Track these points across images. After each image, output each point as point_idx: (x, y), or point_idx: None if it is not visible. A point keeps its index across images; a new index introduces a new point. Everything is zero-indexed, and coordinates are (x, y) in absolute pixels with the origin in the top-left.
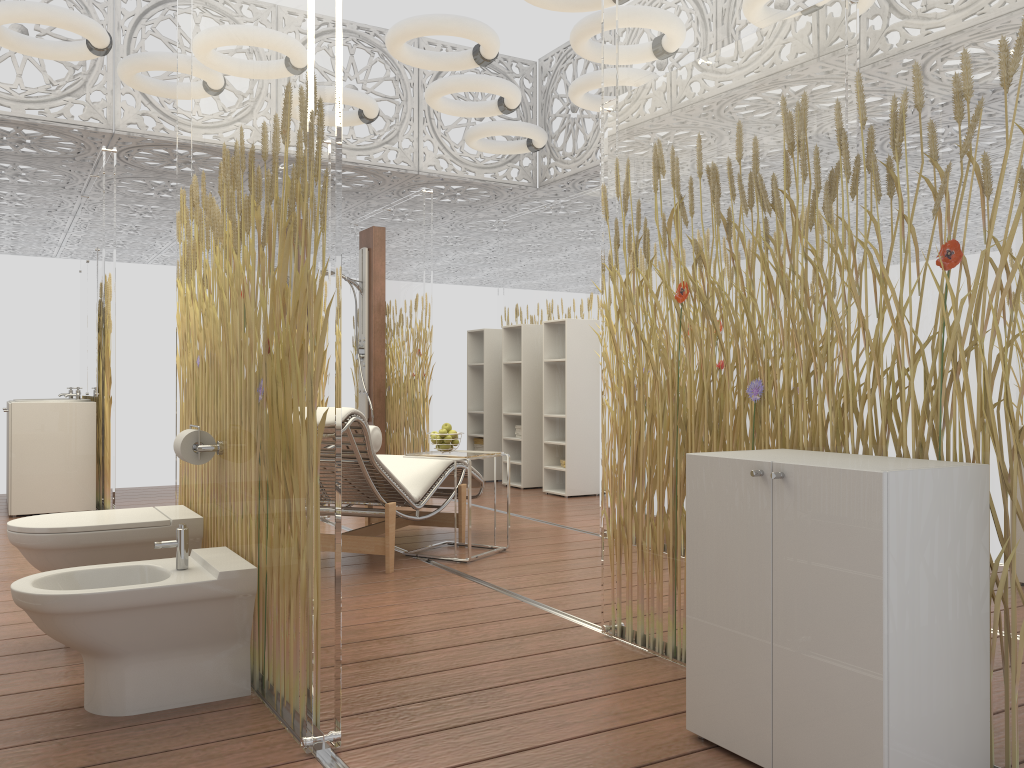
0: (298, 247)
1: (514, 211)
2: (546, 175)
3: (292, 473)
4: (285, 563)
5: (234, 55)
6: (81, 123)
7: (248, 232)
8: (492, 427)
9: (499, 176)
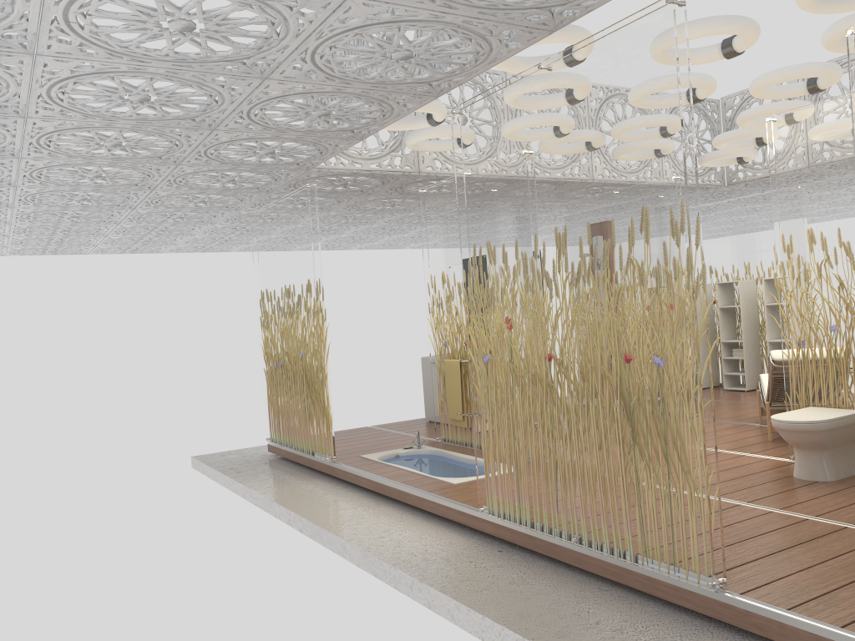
0: None
1: None
2: (735, 177)
3: None
4: None
5: None
6: None
7: None
8: None
9: (705, 180)
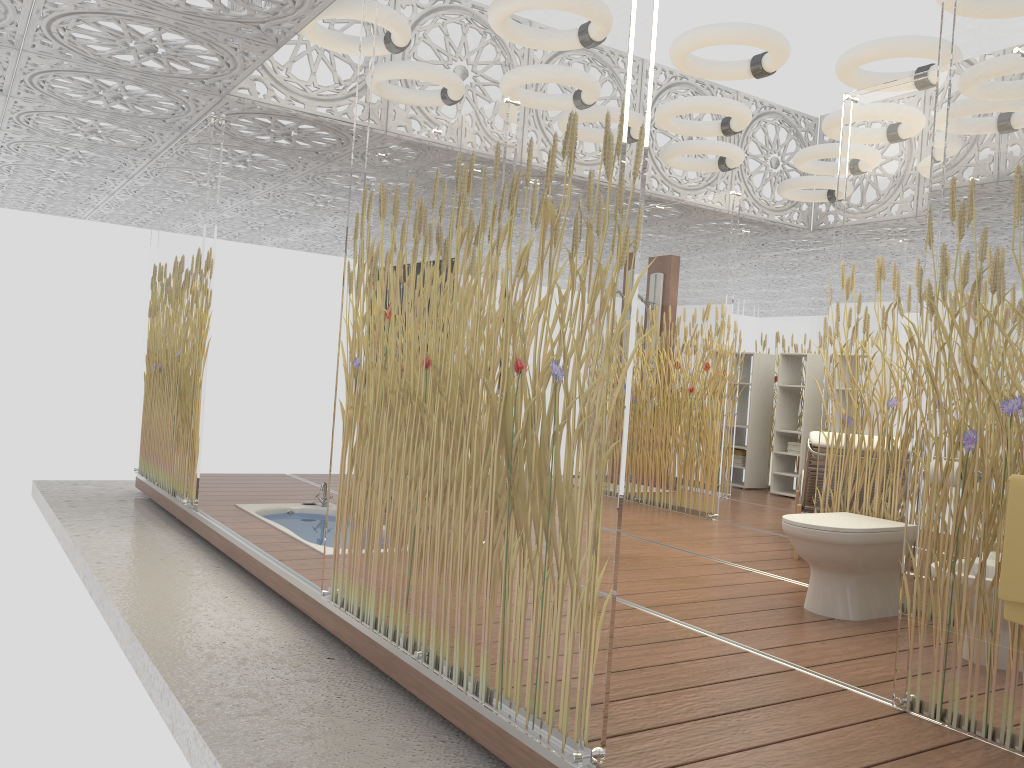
0: None
1: (760, 245)
2: (823, 220)
3: None
4: None
5: None
6: None
7: None
8: (753, 441)
9: (784, 218)
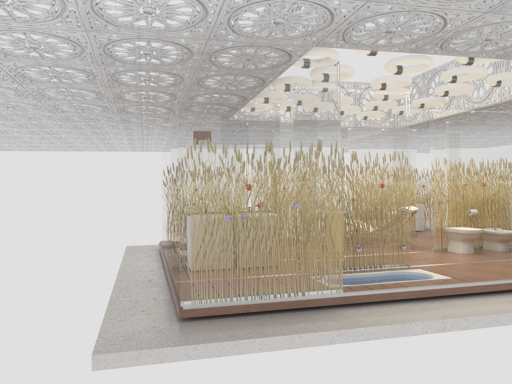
0: (511, 182)
1: None
2: None
3: (510, 211)
4: (507, 224)
5: (481, 145)
6: None
7: (489, 176)
8: None
9: None
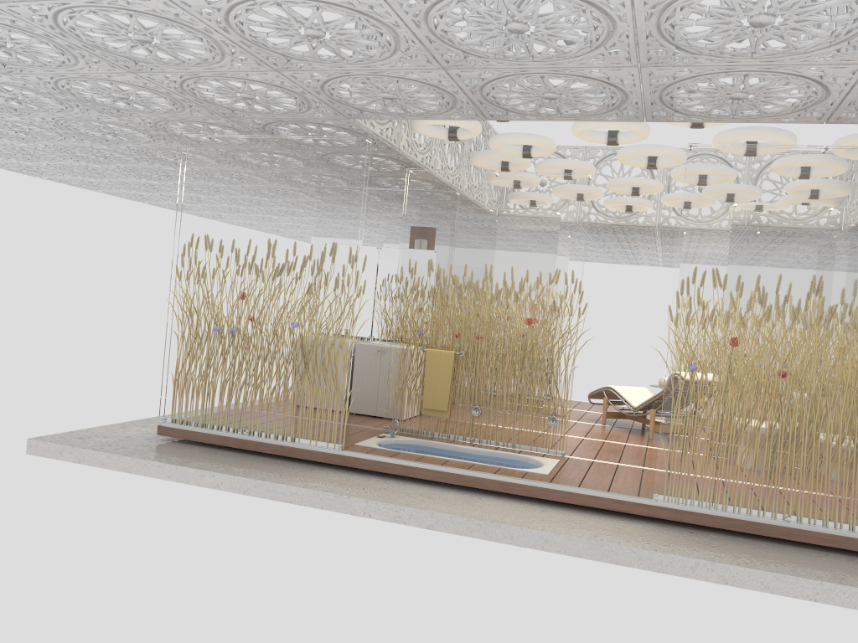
0: None
1: None
2: None
3: None
4: None
5: None
6: (429, 168)
7: None
8: None
9: None
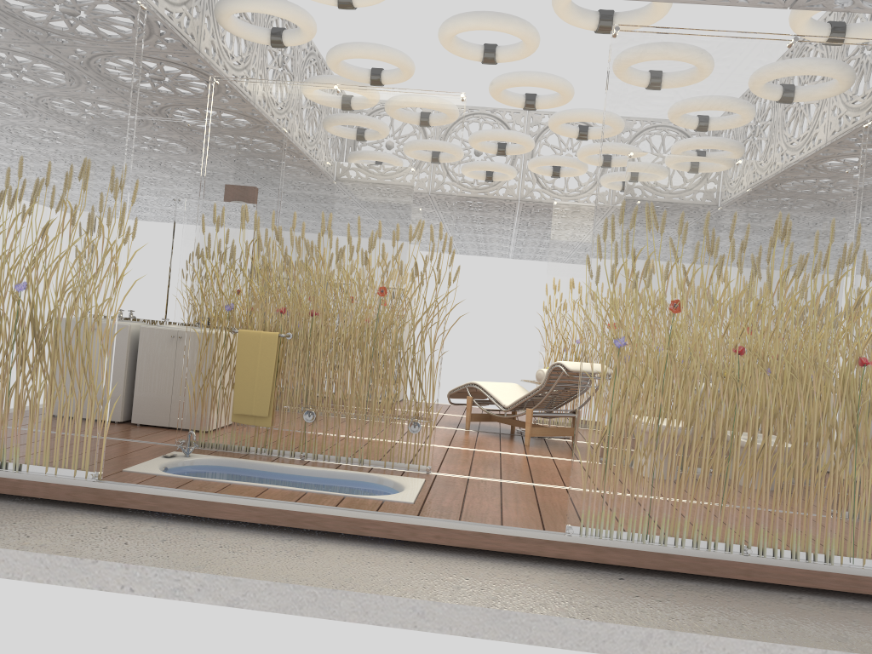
0: None
1: None
2: None
3: None
4: None
5: None
6: None
7: None
8: None
9: None
